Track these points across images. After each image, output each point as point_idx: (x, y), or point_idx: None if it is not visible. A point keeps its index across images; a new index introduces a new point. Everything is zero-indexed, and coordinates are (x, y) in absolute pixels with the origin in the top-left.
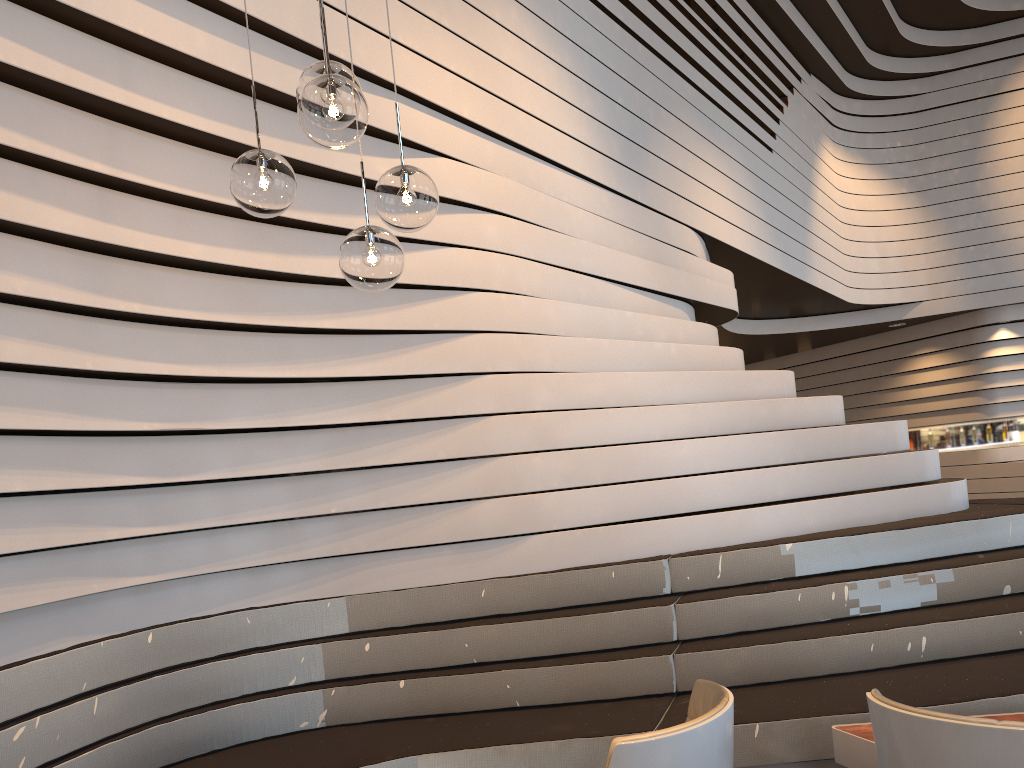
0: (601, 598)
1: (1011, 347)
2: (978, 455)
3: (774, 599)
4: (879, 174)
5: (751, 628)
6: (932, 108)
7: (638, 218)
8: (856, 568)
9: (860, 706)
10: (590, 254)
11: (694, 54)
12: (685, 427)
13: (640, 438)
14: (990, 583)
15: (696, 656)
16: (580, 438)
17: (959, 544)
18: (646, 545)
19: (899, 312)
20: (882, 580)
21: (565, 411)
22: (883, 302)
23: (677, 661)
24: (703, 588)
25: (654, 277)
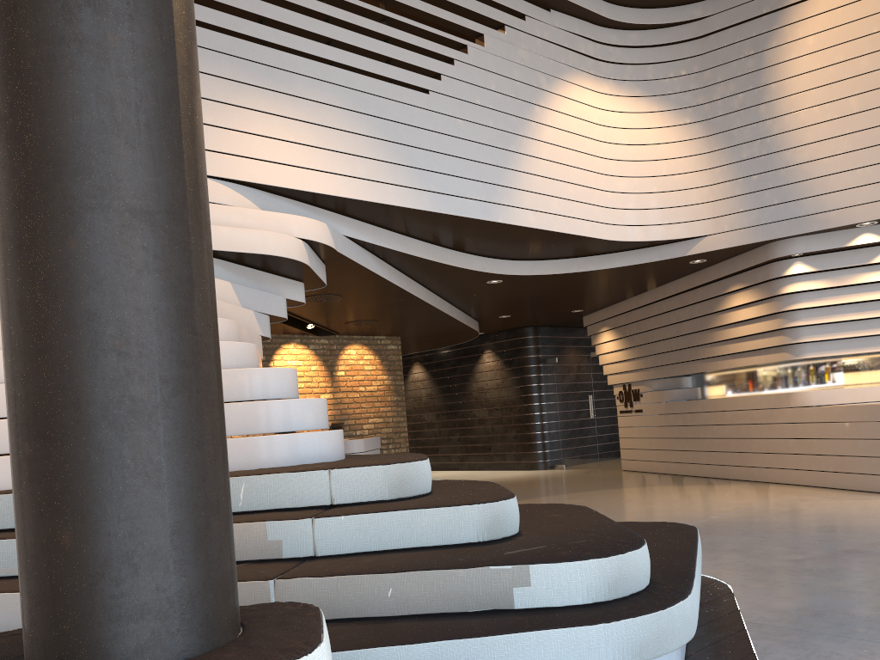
0: None
1: (810, 282)
2: (790, 398)
3: None
4: (660, 106)
5: None
6: (718, 31)
7: None
8: None
9: None
10: None
11: (240, 3)
12: None
13: None
14: None
15: None
16: None
17: None
18: None
19: (683, 248)
20: None
21: None
22: (660, 238)
23: None
24: None
25: None
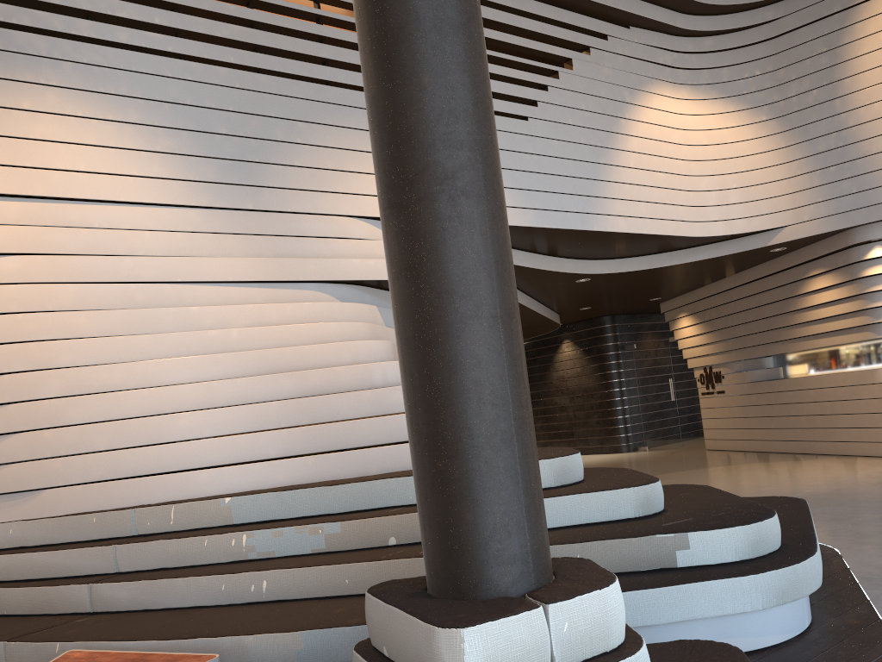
0: (87, 537)
1: None
2: (875, 374)
3: (186, 543)
4: (736, 106)
5: (170, 565)
6: (790, 31)
7: (249, 223)
8: (287, 518)
9: (129, 635)
10: (153, 266)
11: None
12: (199, 401)
13: (150, 412)
14: (375, 535)
15: (103, 586)
16: (90, 416)
17: (385, 498)
18: (131, 497)
19: (764, 239)
20: (276, 530)
21: (75, 396)
22: (742, 231)
23: (92, 589)
24: (161, 531)
25: (258, 270)
